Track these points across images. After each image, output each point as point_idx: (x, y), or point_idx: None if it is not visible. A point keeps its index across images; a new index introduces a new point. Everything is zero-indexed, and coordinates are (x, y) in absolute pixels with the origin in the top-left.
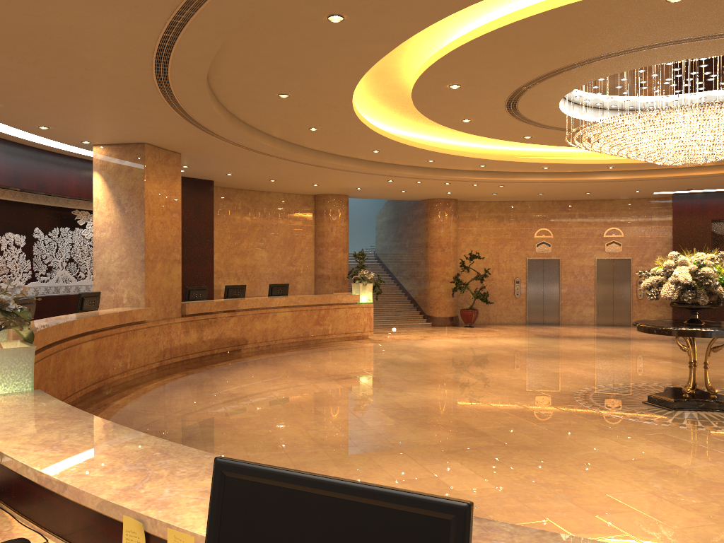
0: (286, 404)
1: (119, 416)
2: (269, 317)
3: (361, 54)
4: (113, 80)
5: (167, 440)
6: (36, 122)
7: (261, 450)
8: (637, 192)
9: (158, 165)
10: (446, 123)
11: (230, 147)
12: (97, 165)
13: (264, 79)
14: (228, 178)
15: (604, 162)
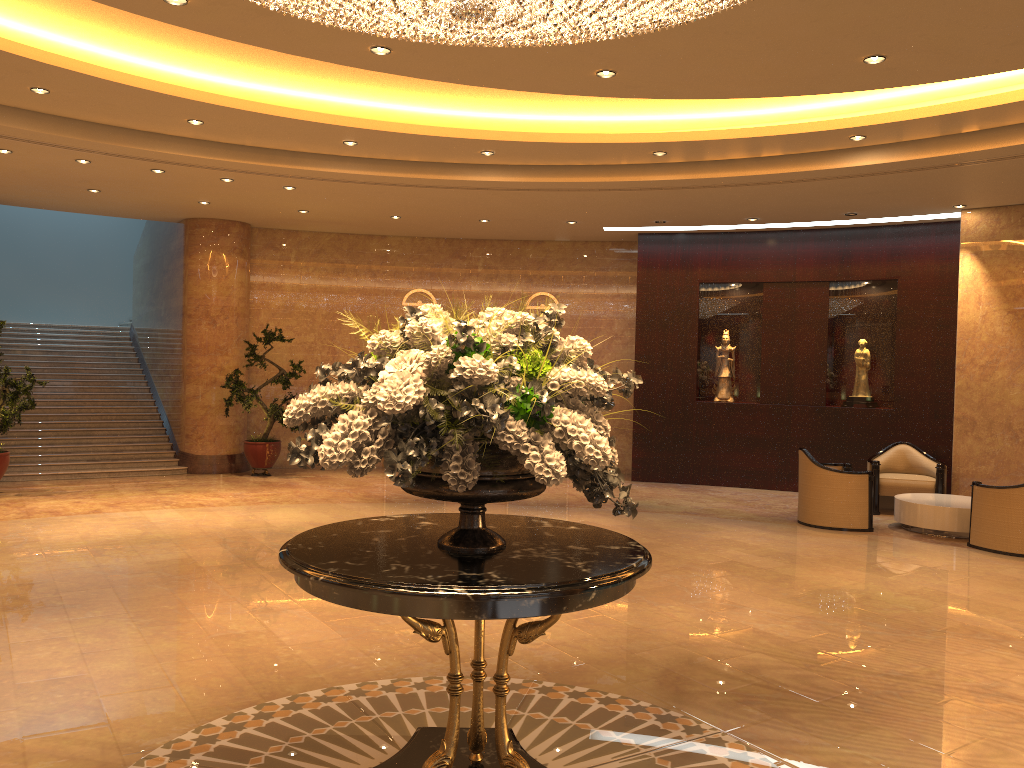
0: None
1: None
2: None
3: None
4: None
5: None
6: None
7: None
8: (574, 225)
9: None
10: None
11: None
12: None
13: None
14: None
15: (466, 135)
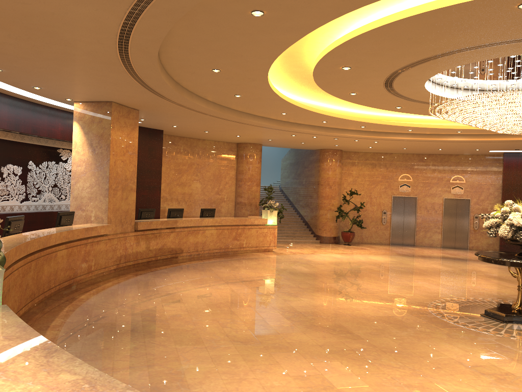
0: (208, 303)
1: (82, 308)
2: (199, 233)
3: (276, 41)
4: (87, 54)
5: (97, 370)
6: (31, 84)
7: (186, 343)
8: (477, 150)
9: (121, 118)
10: (338, 95)
11: (175, 107)
12: (76, 117)
13: (201, 58)
14: (173, 129)
15: (454, 127)
